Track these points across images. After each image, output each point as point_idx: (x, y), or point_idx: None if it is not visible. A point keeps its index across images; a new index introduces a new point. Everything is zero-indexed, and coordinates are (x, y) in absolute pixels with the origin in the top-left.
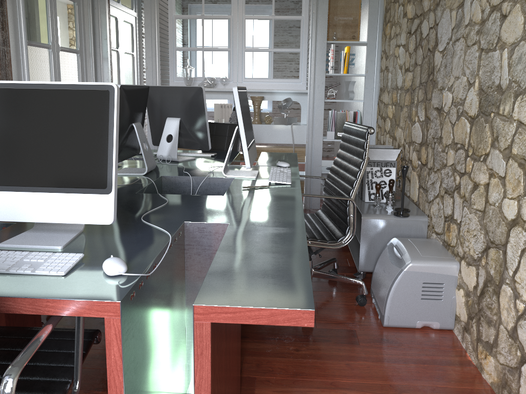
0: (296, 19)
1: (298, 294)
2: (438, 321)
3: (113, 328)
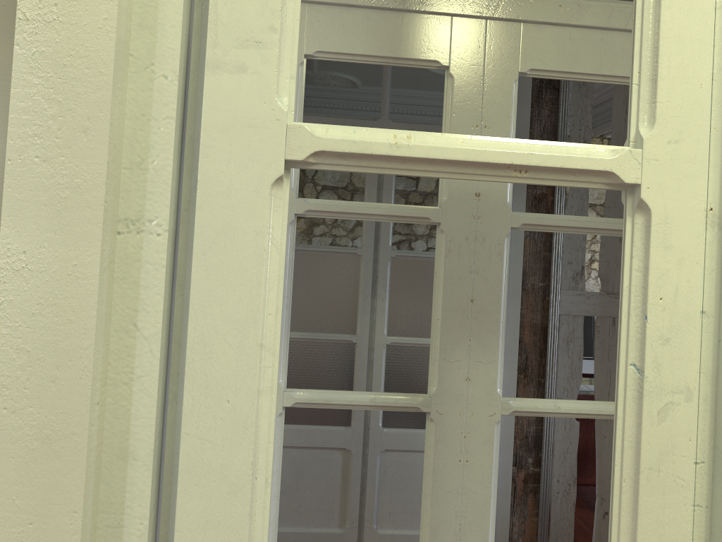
0: None
1: None
2: None
3: None
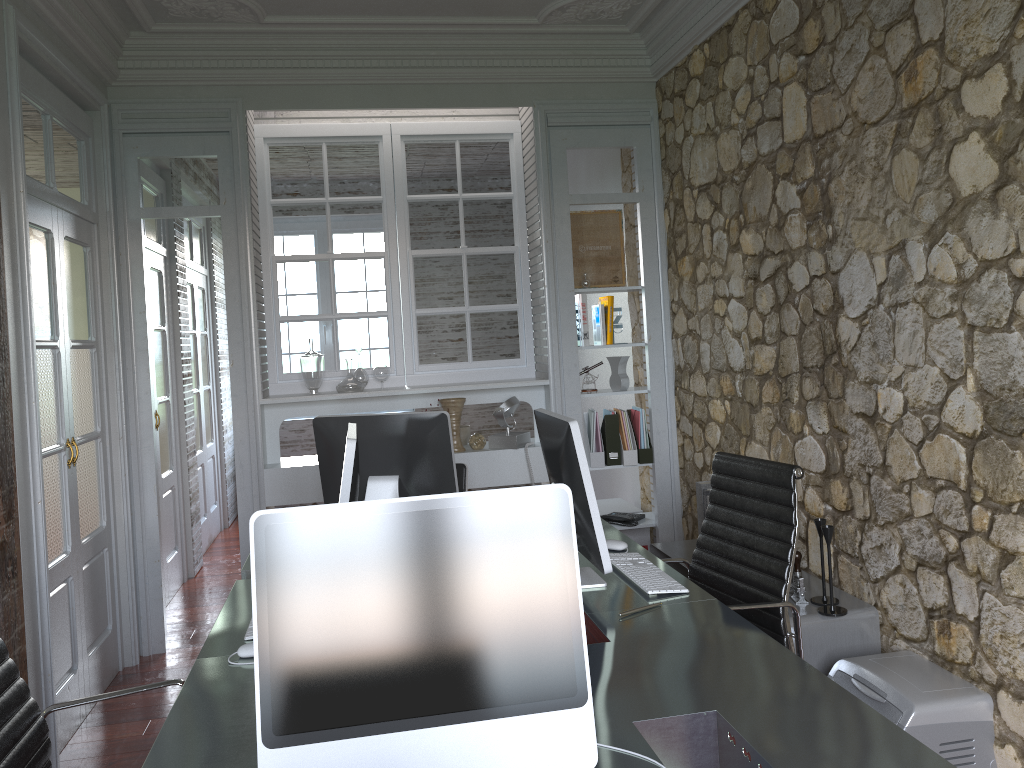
0: (506, 252)
1: None
2: None
3: None
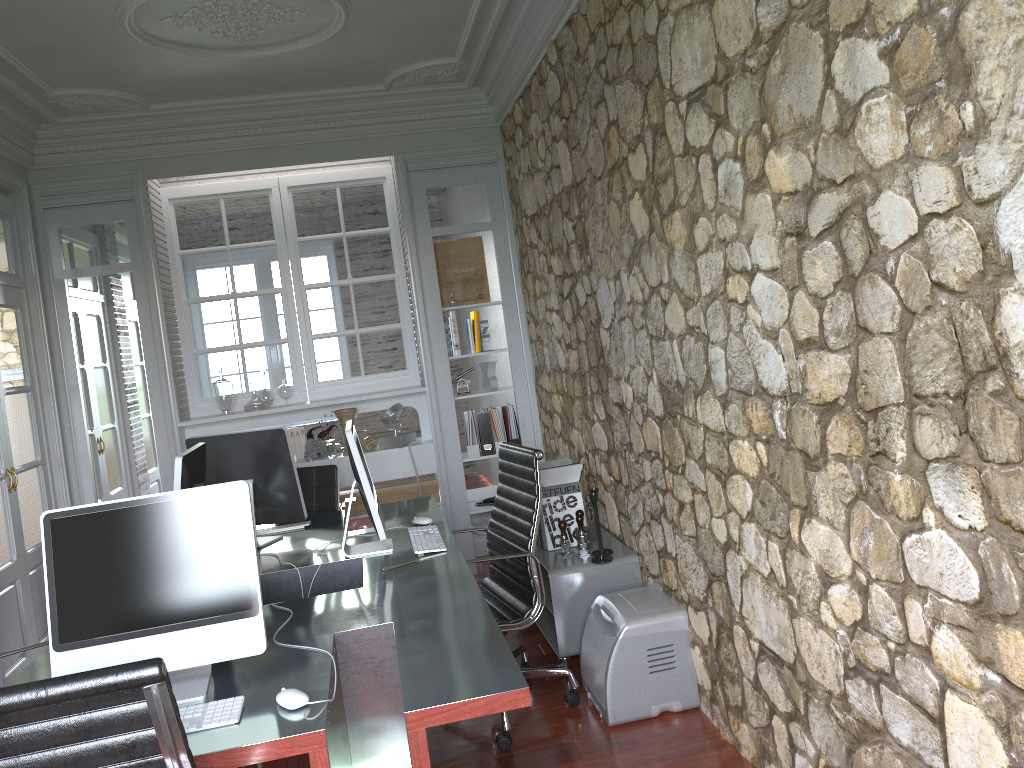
0: (388, 279)
1: (508, 677)
2: (678, 700)
3: (319, 762)
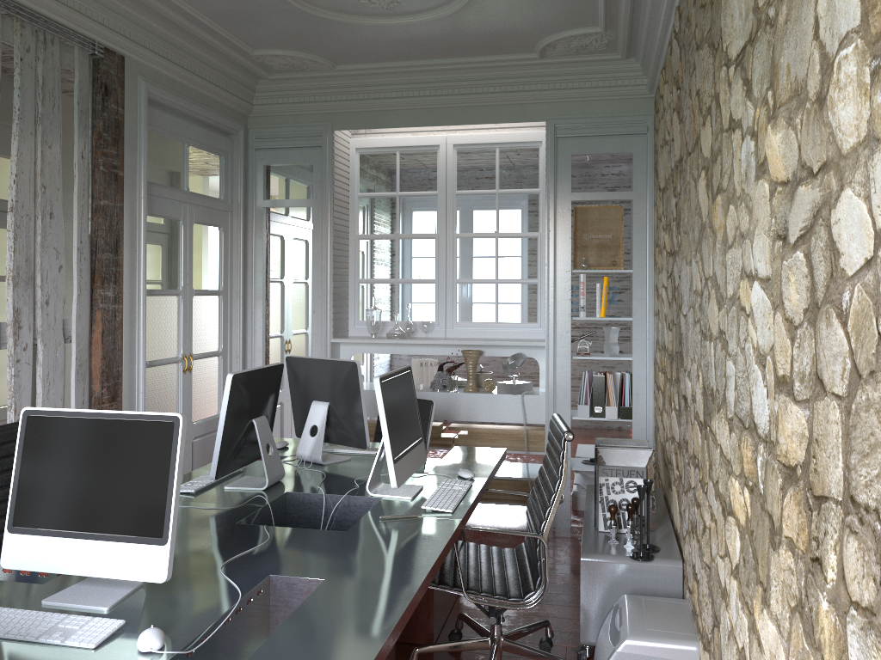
0: (531, 237)
1: None
2: None
3: None
